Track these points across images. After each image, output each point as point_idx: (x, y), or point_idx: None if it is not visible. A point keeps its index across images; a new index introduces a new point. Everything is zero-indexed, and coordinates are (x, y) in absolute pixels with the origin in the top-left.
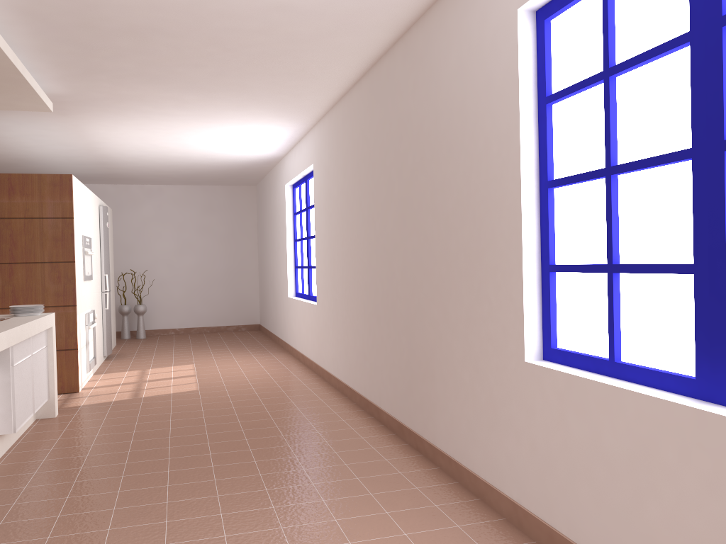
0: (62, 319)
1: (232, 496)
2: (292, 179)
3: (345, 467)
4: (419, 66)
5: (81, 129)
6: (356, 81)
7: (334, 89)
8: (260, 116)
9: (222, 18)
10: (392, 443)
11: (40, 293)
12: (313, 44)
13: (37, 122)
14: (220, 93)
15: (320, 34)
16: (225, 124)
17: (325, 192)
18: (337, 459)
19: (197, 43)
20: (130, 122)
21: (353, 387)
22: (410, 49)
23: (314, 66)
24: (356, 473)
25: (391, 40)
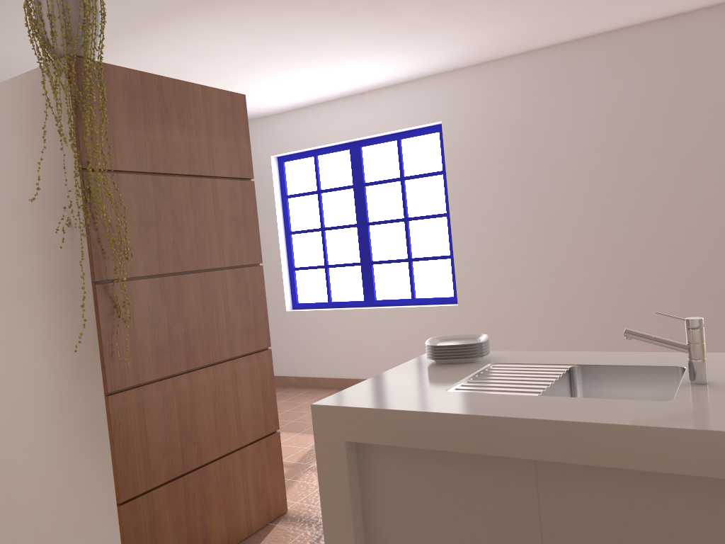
0: (257, 378)
1: None
2: (316, 146)
3: None
4: None
5: (172, 15)
6: (679, 14)
7: (635, 20)
8: (458, 44)
9: None
10: None
11: (225, 332)
12: None
13: None
14: None
15: None
16: (387, 49)
17: (506, 156)
18: None
19: None
20: (293, 18)
21: None
22: None
23: None
24: None
25: None
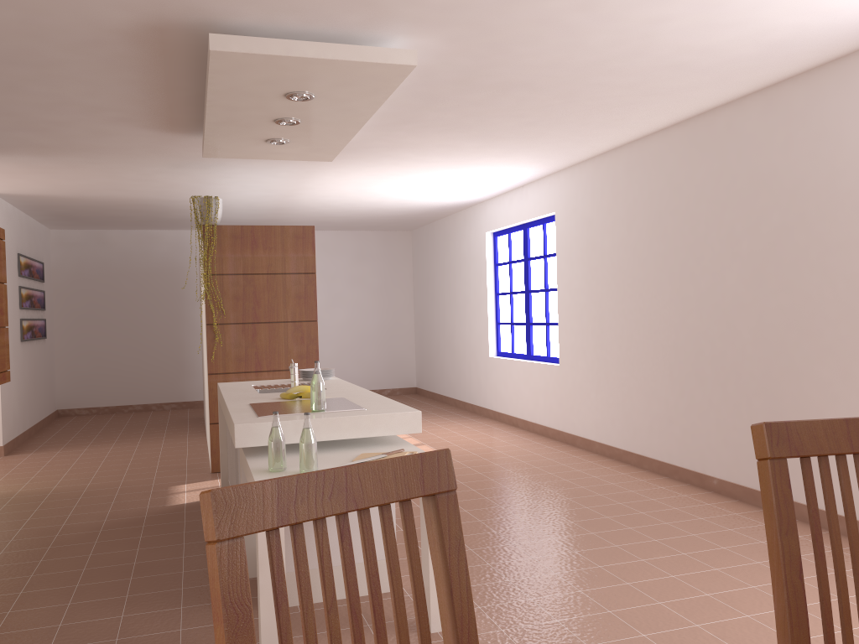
0: None
1: (658, 560)
2: (503, 227)
3: (733, 532)
4: (797, 122)
5: (308, 176)
6: (660, 129)
7: (628, 137)
8: (516, 162)
9: (606, 74)
10: (749, 509)
11: (283, 355)
12: (663, 96)
13: (273, 169)
14: (505, 141)
15: (682, 88)
16: (468, 170)
17: (582, 243)
18: (714, 525)
19: (549, 96)
20: (371, 169)
21: (642, 453)
22: (778, 104)
23: (636, 116)
24: (753, 537)
25: (746, 93)
